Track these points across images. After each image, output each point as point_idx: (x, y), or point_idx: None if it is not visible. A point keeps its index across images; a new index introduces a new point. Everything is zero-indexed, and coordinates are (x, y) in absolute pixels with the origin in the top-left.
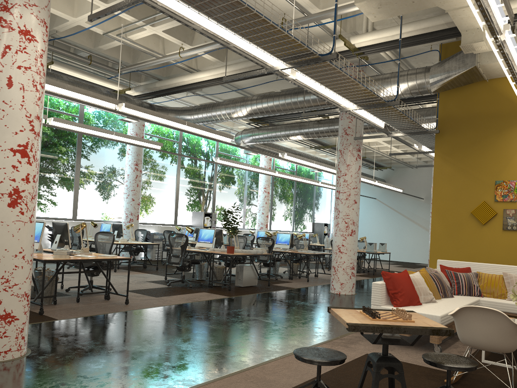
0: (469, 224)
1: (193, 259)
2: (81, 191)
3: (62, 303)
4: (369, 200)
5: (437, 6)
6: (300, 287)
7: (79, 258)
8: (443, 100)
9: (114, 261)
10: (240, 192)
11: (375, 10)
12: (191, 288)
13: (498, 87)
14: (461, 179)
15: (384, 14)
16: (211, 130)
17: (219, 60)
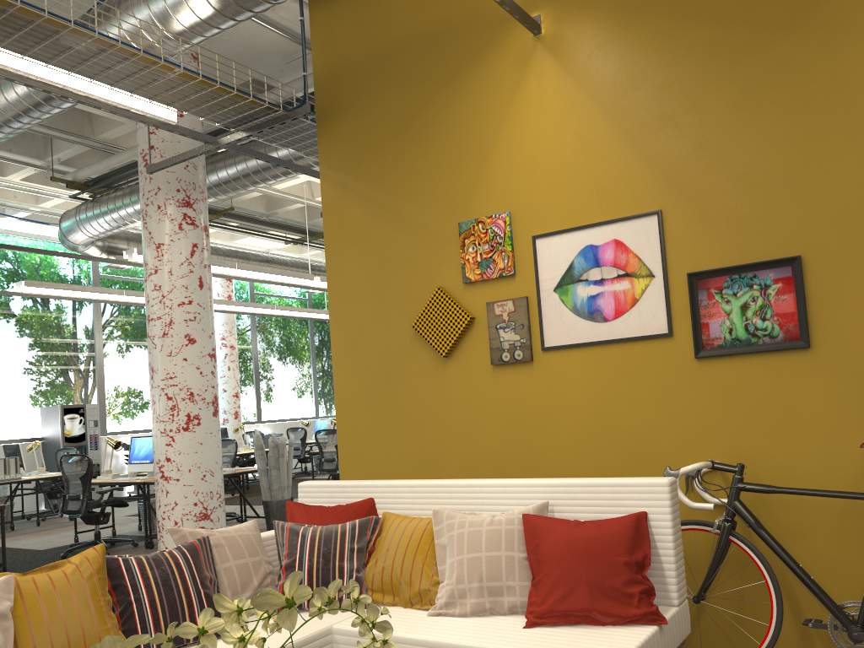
0: (416, 360)
1: None
2: None
3: None
4: None
5: None
6: None
7: None
8: (322, 24)
9: None
10: None
11: None
12: None
13: None
14: (385, 233)
15: None
16: None
17: None
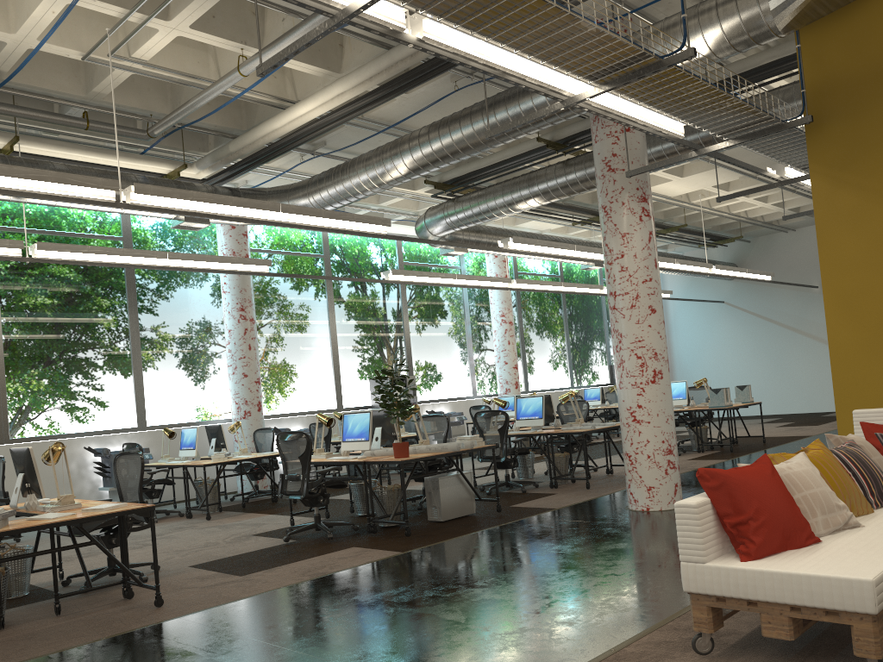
0: None
1: (329, 481)
2: (148, 374)
3: (21, 623)
4: (712, 307)
5: None
6: (567, 504)
7: (20, 527)
8: (810, 47)
9: (211, 498)
10: (458, 330)
11: None
12: (333, 541)
13: None
14: None
15: None
16: (338, 213)
17: (331, 72)
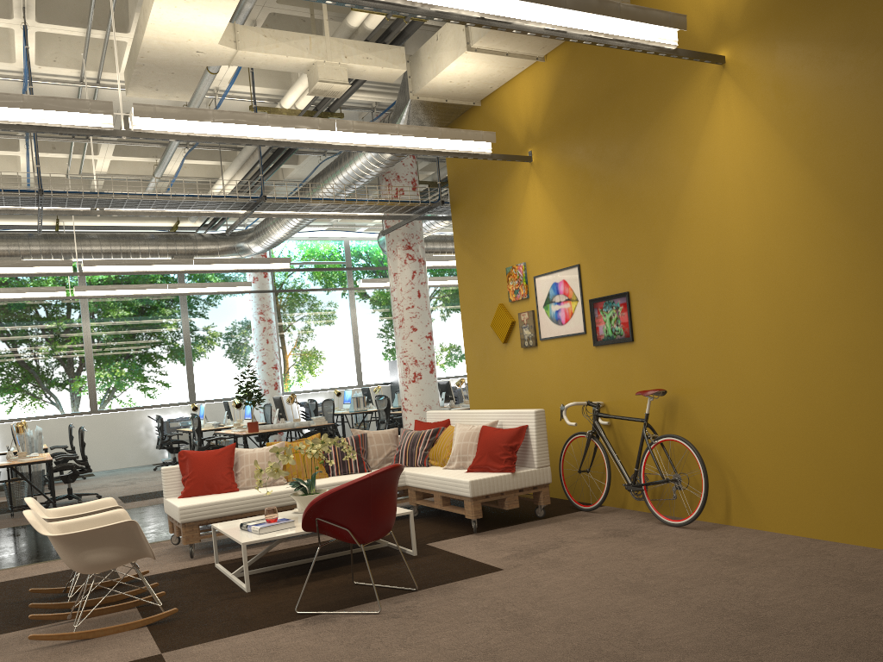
0: (495, 344)
1: (215, 446)
2: (197, 363)
3: None
4: None
5: (207, 66)
6: None
7: None
8: None
9: None
10: None
11: (160, 92)
12: None
13: (491, 111)
14: (479, 272)
15: (180, 92)
16: (242, 259)
17: (228, 162)
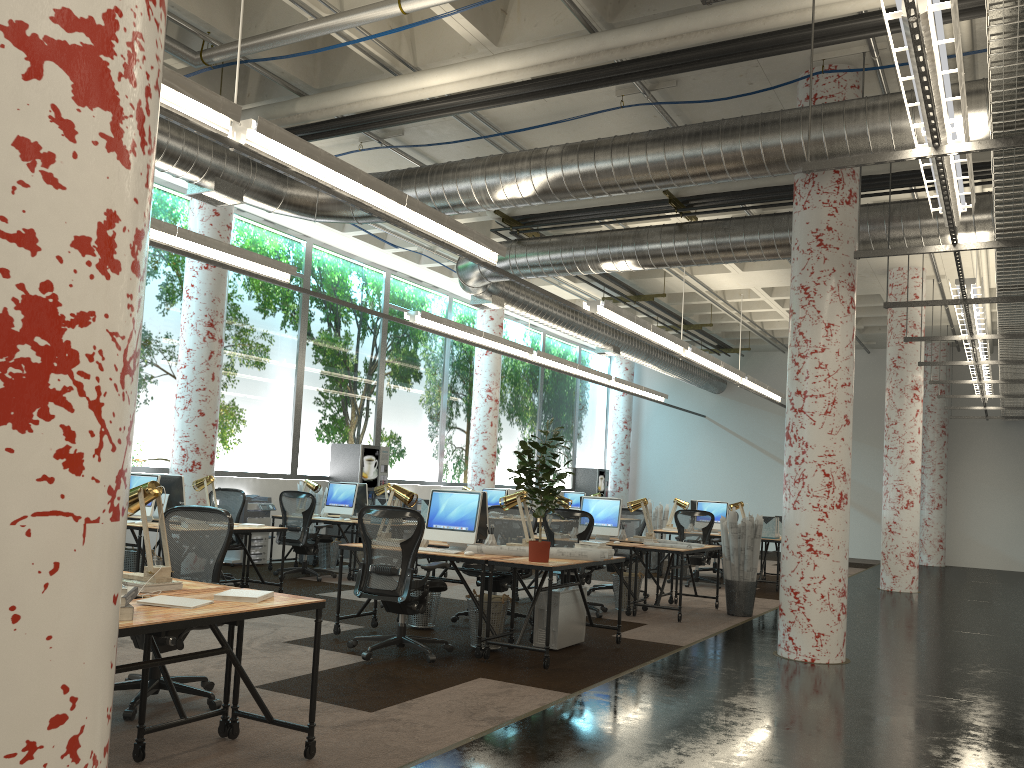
0: None
1: (433, 581)
2: None
3: None
4: (691, 420)
5: None
6: (687, 641)
7: (168, 620)
8: None
9: None
10: (434, 398)
11: None
12: (432, 664)
13: None
14: None
15: None
16: (460, 226)
17: (488, 41)
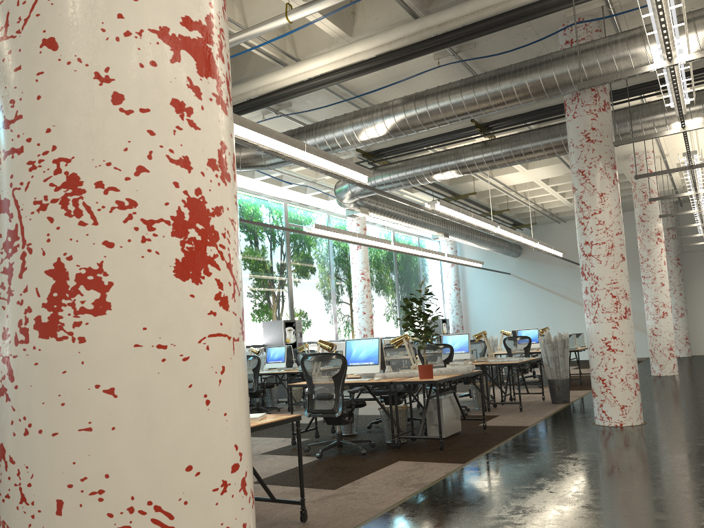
0: None
1: (356, 400)
2: None
3: None
4: (501, 278)
5: None
6: (530, 423)
7: None
8: None
9: None
10: (325, 284)
11: None
12: (364, 456)
13: None
14: None
15: None
16: (341, 160)
17: (345, 34)
